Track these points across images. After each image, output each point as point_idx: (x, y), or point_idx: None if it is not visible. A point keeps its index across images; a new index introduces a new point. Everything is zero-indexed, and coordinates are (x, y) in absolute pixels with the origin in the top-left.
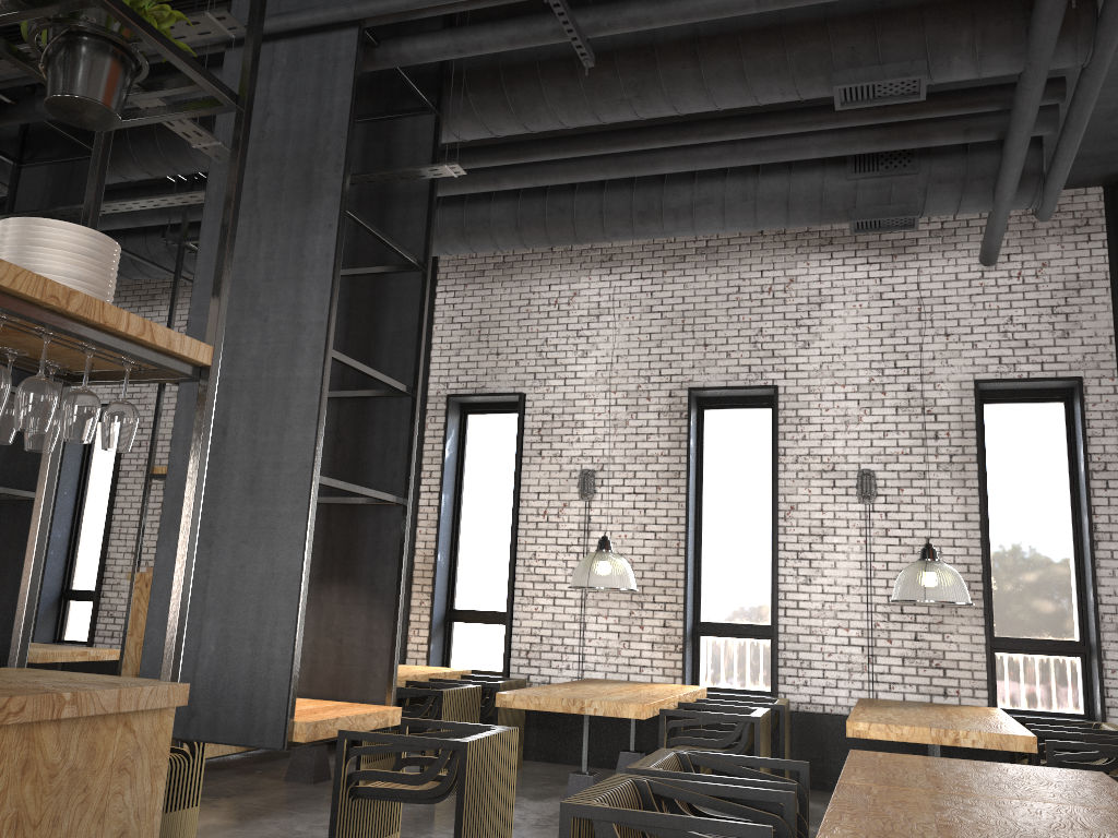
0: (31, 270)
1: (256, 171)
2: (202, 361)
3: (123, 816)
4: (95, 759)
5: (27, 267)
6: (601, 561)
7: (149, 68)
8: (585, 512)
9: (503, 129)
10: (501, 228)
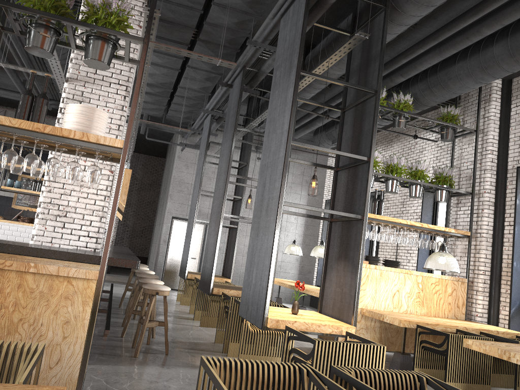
0: (65, 122)
1: (281, 68)
2: (117, 146)
3: (67, 315)
4: (52, 291)
5: (64, 122)
6: None
7: (112, 40)
8: None
9: (430, 1)
10: (502, 59)
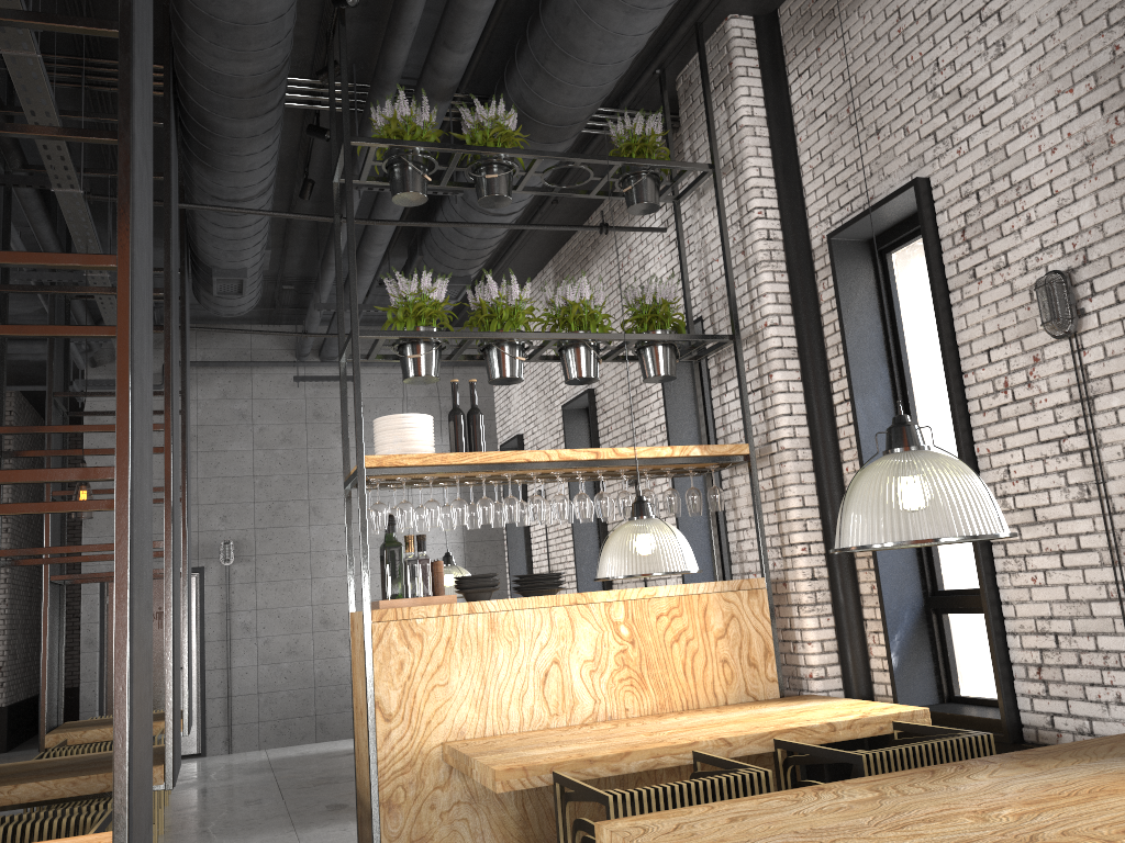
0: None
1: None
2: None
3: None
4: None
5: None
6: (867, 481)
7: None
8: (1074, 361)
9: None
10: None
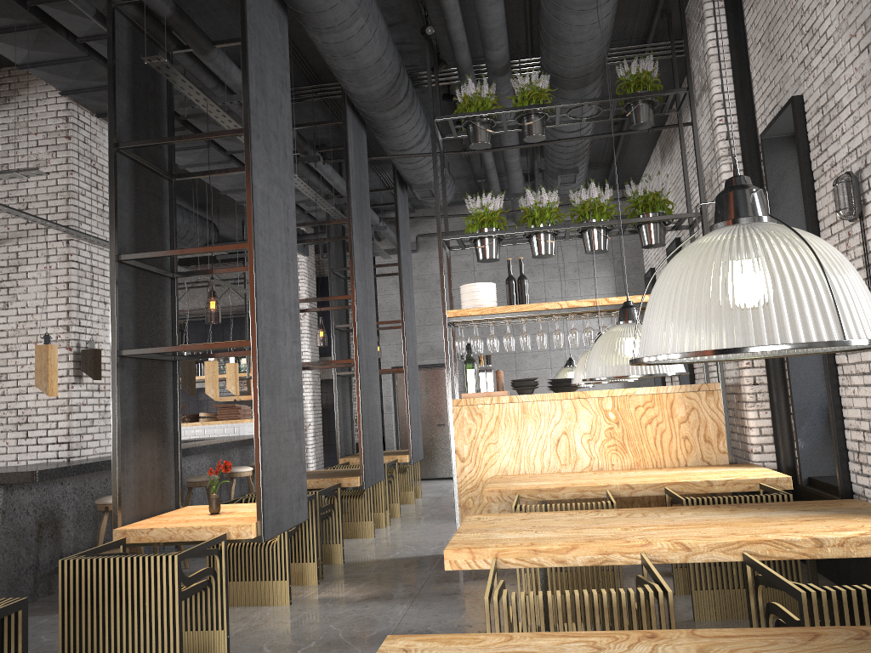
0: None
1: None
2: None
3: None
4: None
5: None
6: (596, 341)
7: None
8: (862, 238)
9: None
10: None
